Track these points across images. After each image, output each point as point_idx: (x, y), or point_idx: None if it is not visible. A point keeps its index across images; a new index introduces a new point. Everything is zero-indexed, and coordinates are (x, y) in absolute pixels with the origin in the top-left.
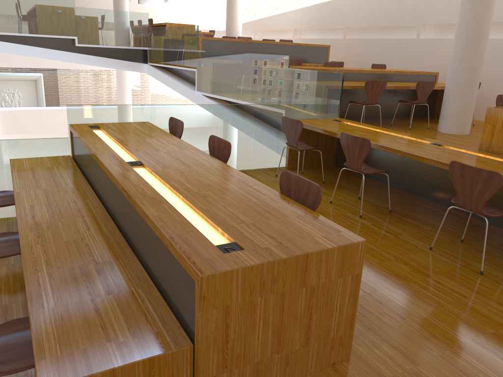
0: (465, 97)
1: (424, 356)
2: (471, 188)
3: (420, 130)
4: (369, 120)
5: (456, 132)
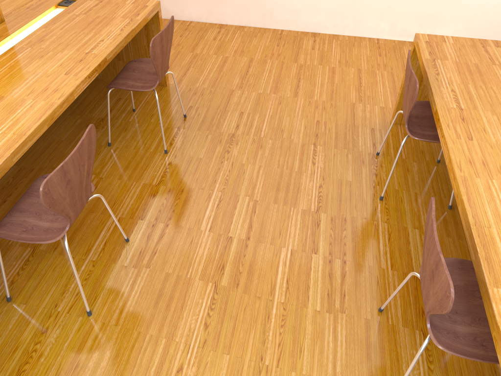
0: None
1: (341, 103)
2: (166, 52)
3: None
4: None
5: None
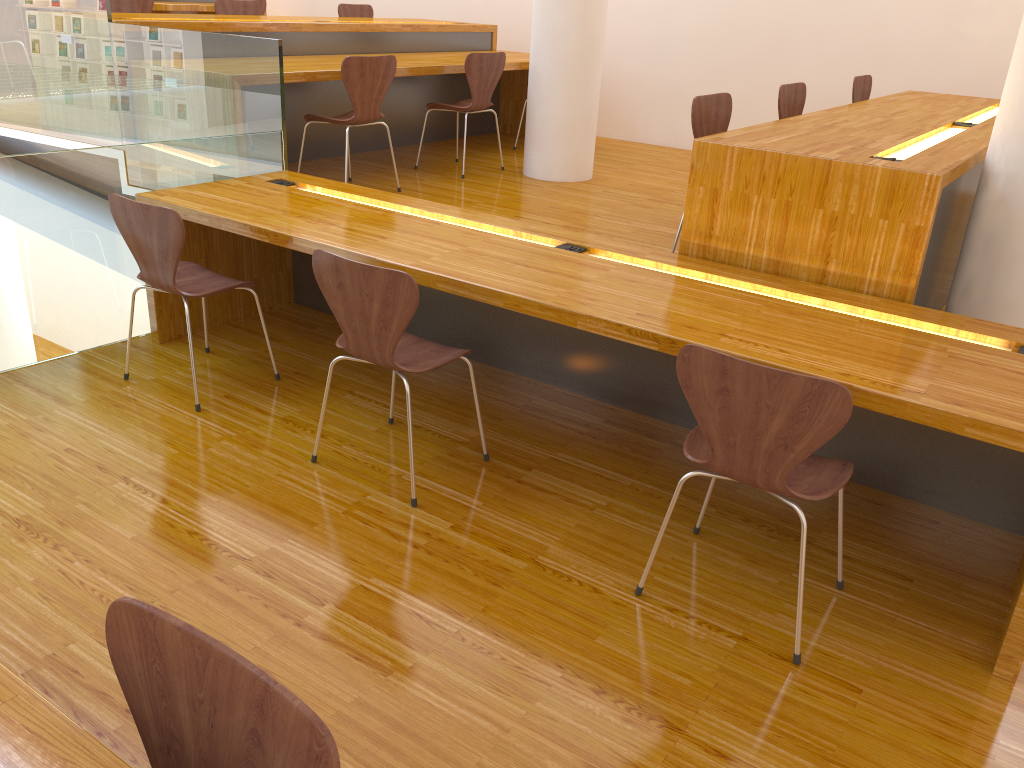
0: (579, 92)
1: None
2: (753, 426)
3: (488, 178)
4: (358, 156)
5: (567, 176)
